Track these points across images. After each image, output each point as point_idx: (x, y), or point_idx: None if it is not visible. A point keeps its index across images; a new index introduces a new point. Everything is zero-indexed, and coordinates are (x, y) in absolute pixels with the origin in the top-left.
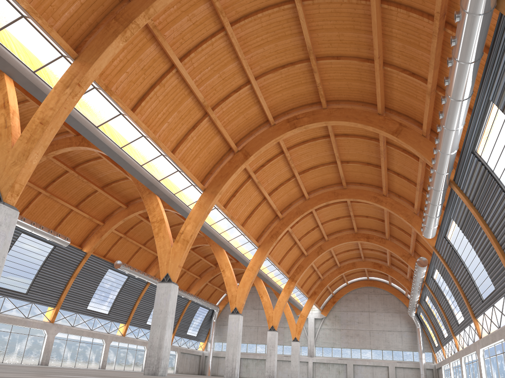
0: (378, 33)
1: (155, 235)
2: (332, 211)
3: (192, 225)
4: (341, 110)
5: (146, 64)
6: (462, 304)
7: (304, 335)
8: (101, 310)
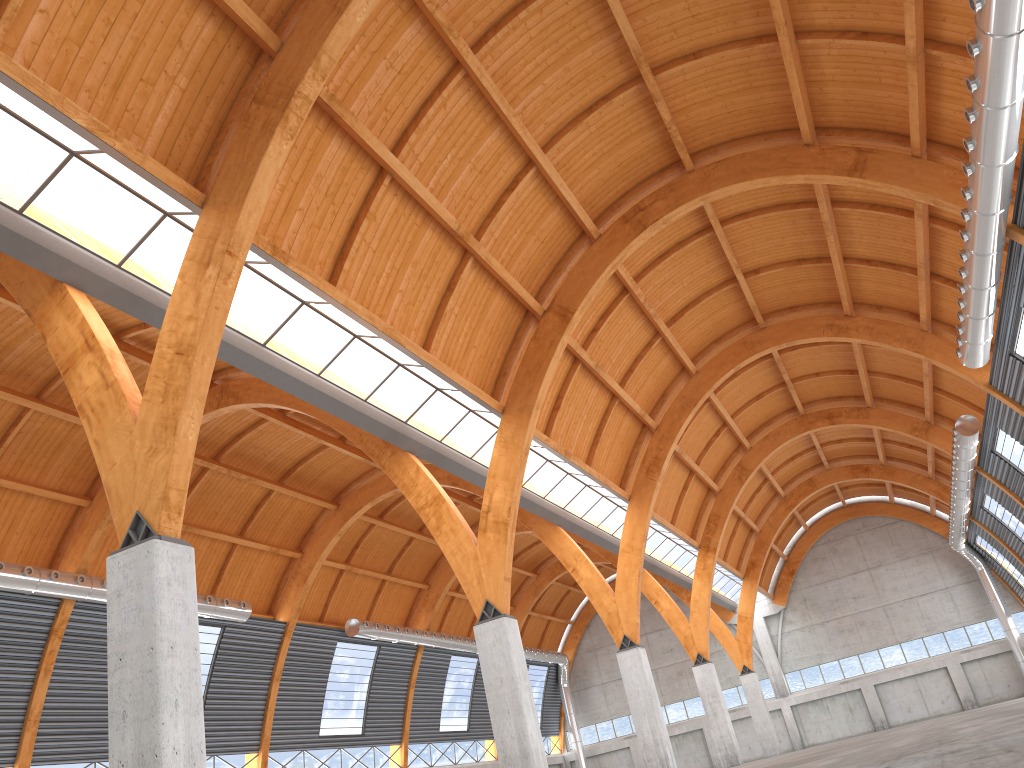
0: None
1: (434, 531)
2: (744, 385)
3: (504, 488)
4: (726, 162)
5: (332, 183)
6: None
7: (755, 658)
8: (347, 731)
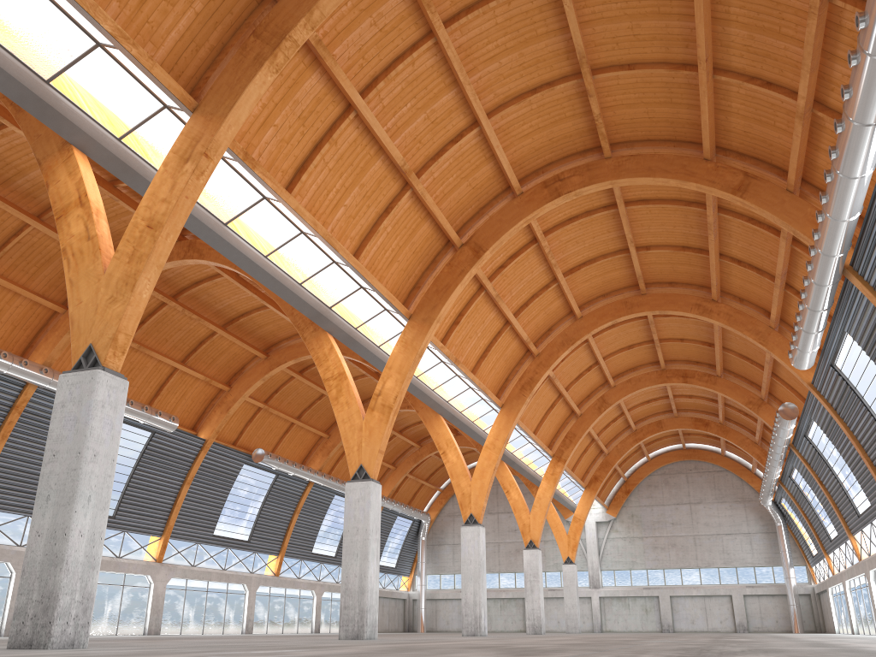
0: (704, 18)
1: (333, 400)
2: (620, 335)
3: (395, 379)
4: (638, 157)
5: (306, 109)
6: (867, 479)
7: (580, 553)
8: (236, 535)
